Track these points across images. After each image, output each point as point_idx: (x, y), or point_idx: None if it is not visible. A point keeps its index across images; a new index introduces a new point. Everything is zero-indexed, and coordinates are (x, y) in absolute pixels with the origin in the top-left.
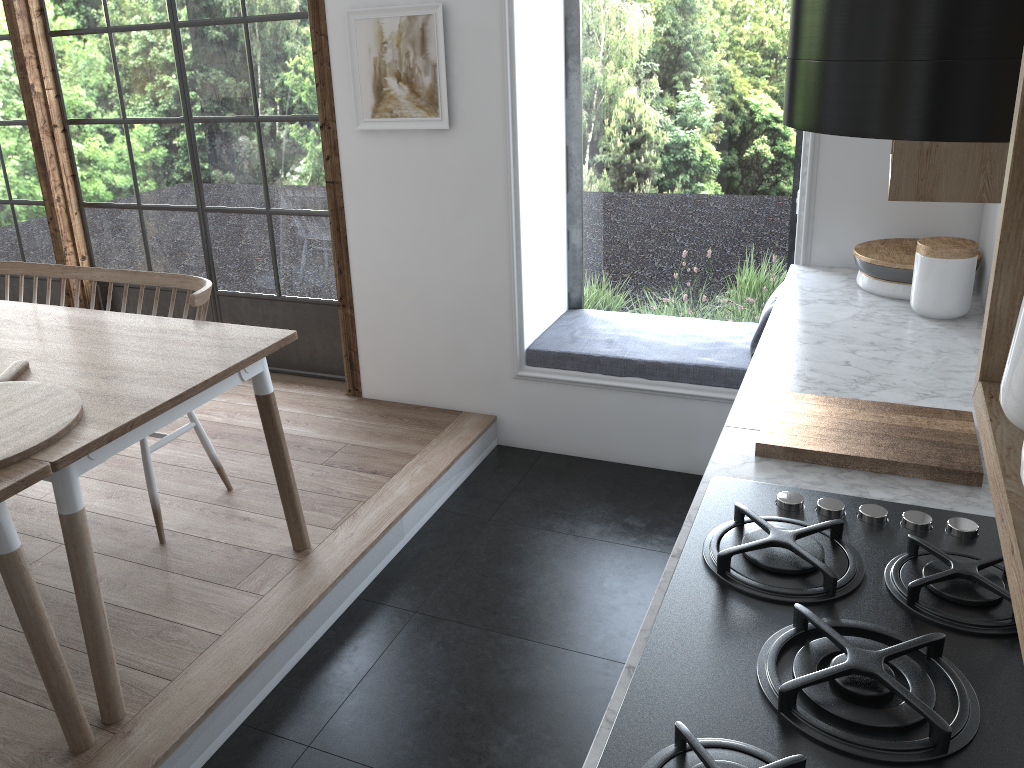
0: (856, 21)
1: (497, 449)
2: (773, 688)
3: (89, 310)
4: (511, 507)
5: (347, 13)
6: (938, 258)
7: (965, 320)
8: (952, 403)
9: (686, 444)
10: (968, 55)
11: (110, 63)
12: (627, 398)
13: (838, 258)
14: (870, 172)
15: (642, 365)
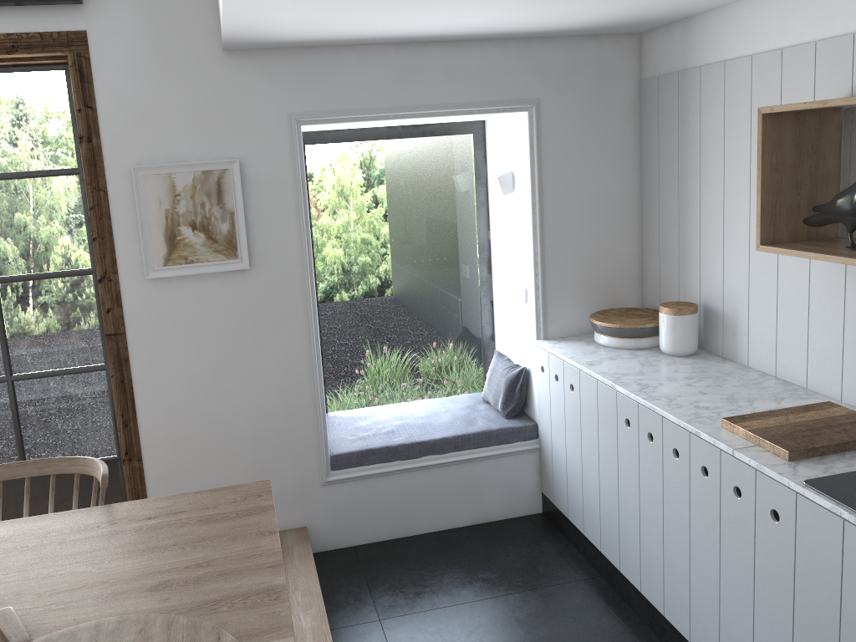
0: None
1: (314, 558)
2: None
3: None
4: (385, 602)
5: (134, 169)
6: (683, 315)
7: (698, 353)
8: (797, 400)
9: (474, 500)
10: None
11: None
12: (424, 475)
13: (564, 330)
14: (577, 268)
15: (433, 443)
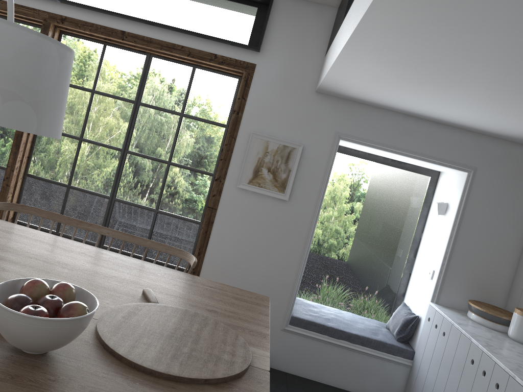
0: None
1: None
2: None
3: (126, 256)
4: None
5: (252, 133)
6: None
7: None
8: None
9: (362, 378)
10: None
11: (85, 107)
12: (338, 350)
13: (449, 303)
14: (469, 270)
15: (350, 335)
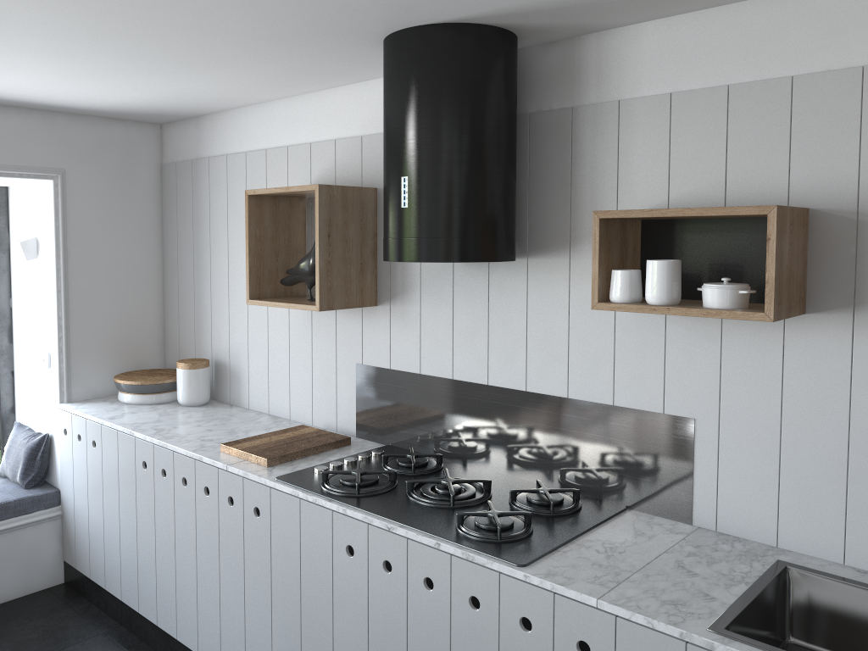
0: (462, 225)
1: None
2: (441, 503)
3: None
4: None
5: None
6: (197, 369)
7: (210, 403)
8: (281, 428)
9: None
10: (494, 236)
11: None
12: None
13: (89, 393)
14: (102, 332)
15: None
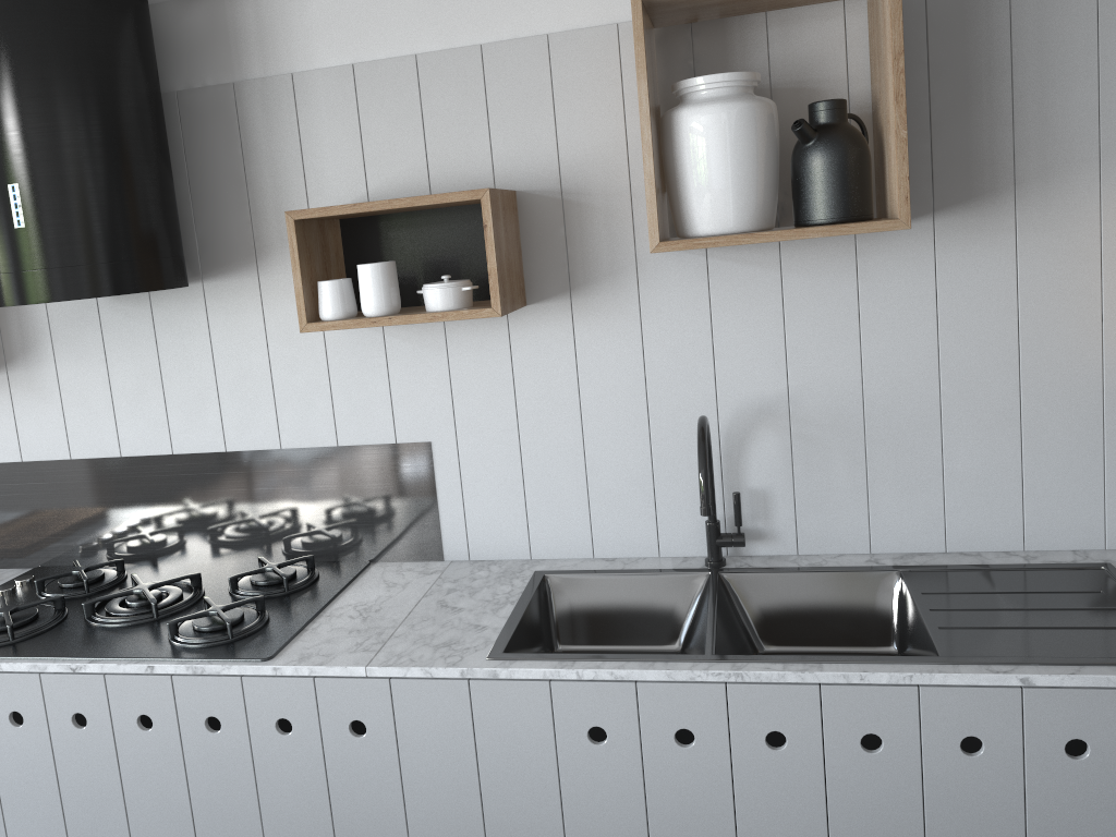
0: (112, 245)
1: None
2: (140, 617)
3: None
4: None
5: None
6: None
7: None
8: None
9: None
10: (158, 256)
11: None
12: None
13: None
14: None
15: None
